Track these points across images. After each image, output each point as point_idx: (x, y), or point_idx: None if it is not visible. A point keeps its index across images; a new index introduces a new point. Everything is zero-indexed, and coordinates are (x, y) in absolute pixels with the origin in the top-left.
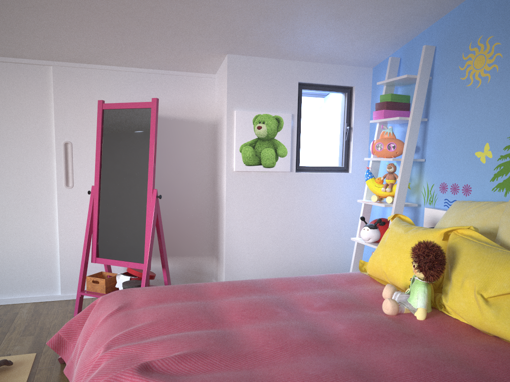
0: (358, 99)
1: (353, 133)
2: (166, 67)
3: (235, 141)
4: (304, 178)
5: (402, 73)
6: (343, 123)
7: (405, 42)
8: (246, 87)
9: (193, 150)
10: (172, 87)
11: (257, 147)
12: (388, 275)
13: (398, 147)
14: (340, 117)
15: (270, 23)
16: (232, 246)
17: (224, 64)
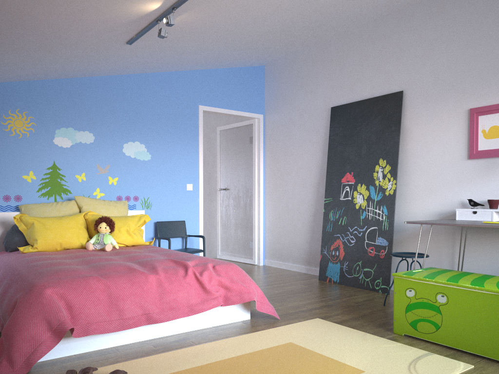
0: None
1: None
2: None
3: None
4: None
5: None
6: None
7: None
8: None
9: None
10: None
11: None
12: (65, 243)
13: None
14: None
15: None
16: None
17: None
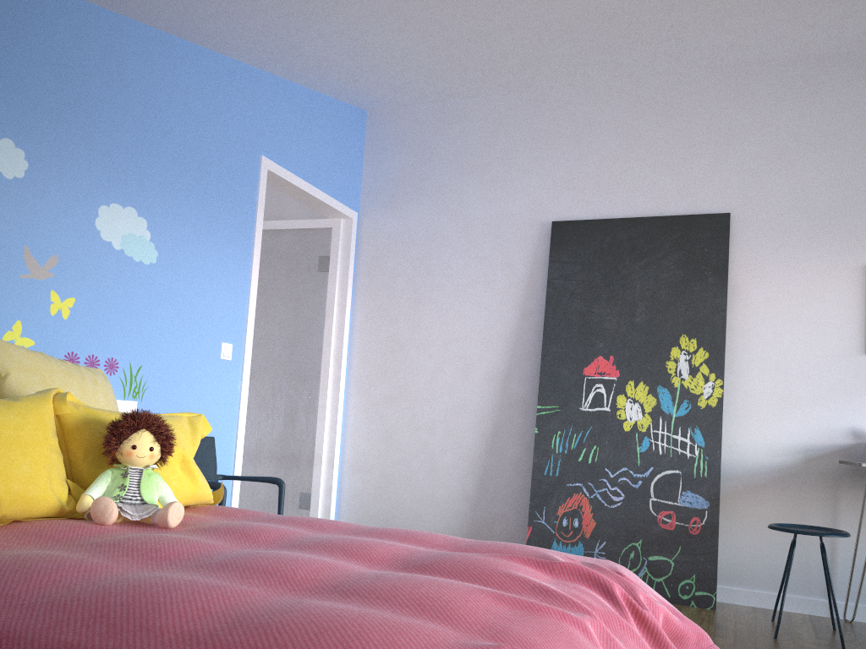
0: None
1: None
2: None
3: None
4: None
5: None
6: None
7: None
8: None
9: None
10: None
11: None
12: (12, 501)
13: None
14: None
15: None
16: None
17: None
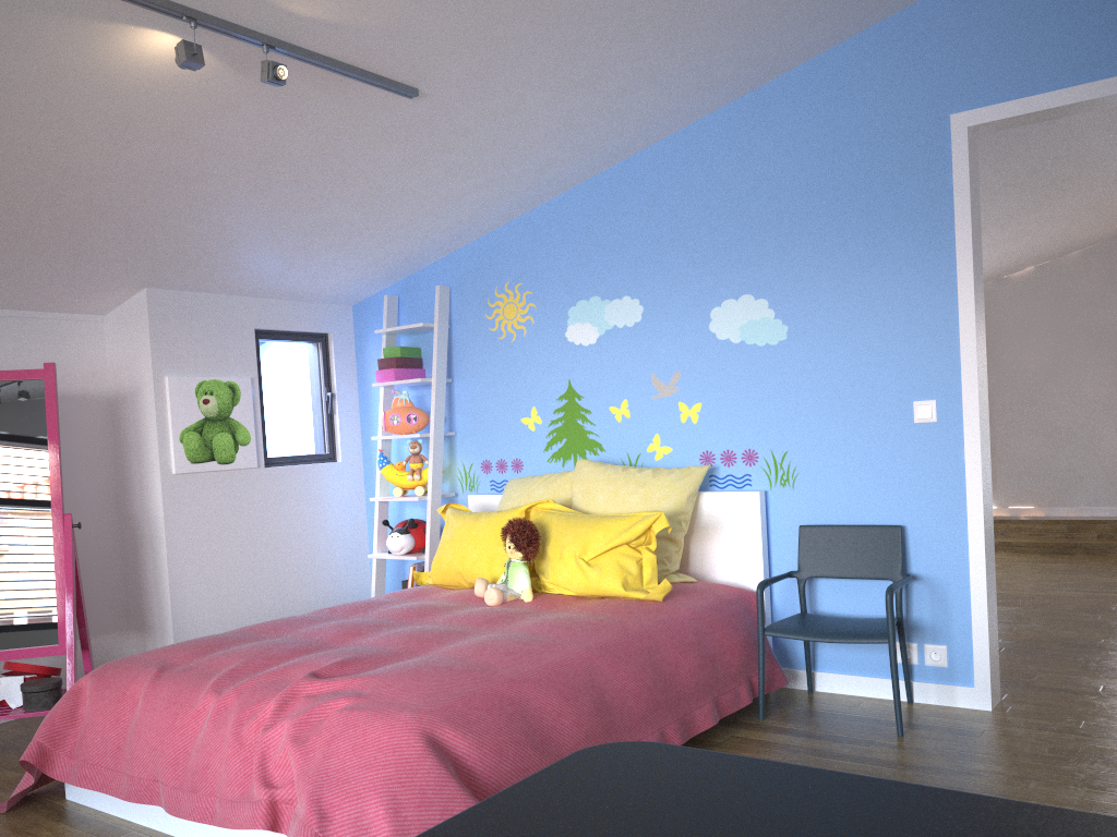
0: (338, 351)
1: (338, 402)
2: (22, 305)
3: (172, 425)
4: (278, 475)
5: (404, 317)
6: (320, 388)
7: (404, 275)
8: (180, 339)
9: (78, 447)
10: (31, 338)
11: (206, 432)
12: (467, 574)
13: (420, 418)
14: (315, 379)
15: (236, 251)
16: (181, 599)
17: (136, 303)
